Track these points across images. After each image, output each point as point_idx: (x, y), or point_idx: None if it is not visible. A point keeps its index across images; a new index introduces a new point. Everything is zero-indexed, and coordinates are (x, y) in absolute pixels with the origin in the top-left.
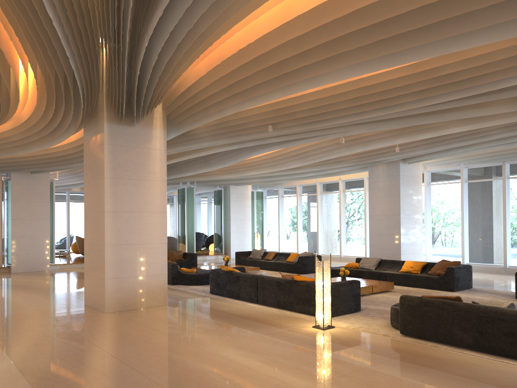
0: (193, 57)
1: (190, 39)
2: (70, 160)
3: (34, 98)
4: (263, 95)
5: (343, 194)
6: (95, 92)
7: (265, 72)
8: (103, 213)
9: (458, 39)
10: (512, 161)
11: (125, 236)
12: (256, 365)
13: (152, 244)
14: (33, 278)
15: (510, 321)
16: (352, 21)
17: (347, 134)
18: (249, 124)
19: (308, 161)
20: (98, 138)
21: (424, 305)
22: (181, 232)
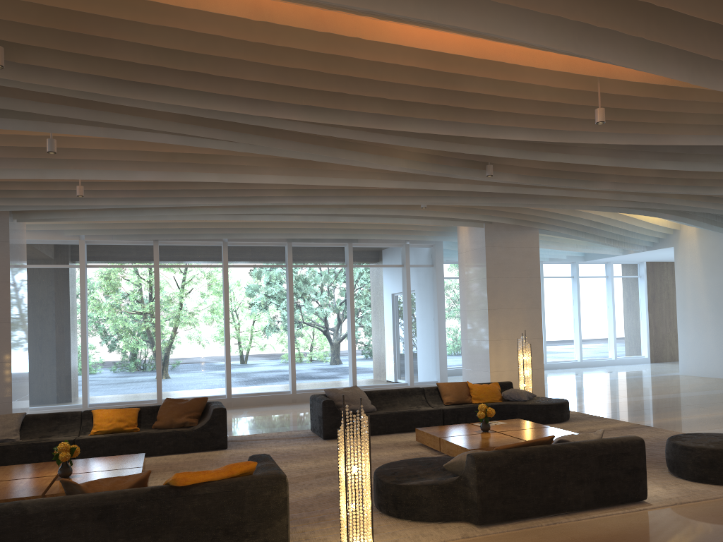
0: None
1: None
2: None
3: None
4: None
5: None
6: None
7: None
8: None
9: (653, 57)
10: (168, 241)
11: None
12: None
13: None
14: None
15: (634, 452)
16: None
17: (125, 135)
18: None
19: None
20: None
21: (521, 462)
22: None
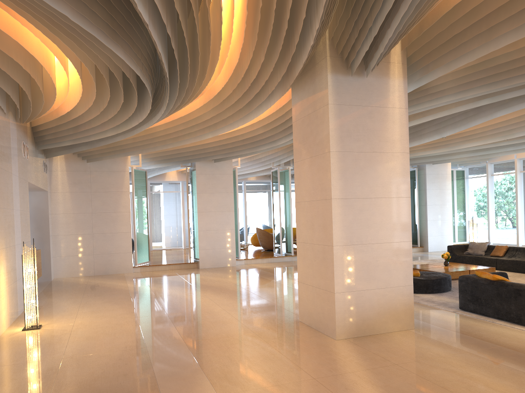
0: None
1: None
2: (258, 142)
3: (233, 56)
4: None
5: None
6: None
7: None
8: (328, 201)
9: None
10: None
11: (358, 233)
12: None
13: (392, 243)
14: (223, 276)
15: None
16: None
17: None
18: None
19: None
20: (317, 98)
21: None
22: None
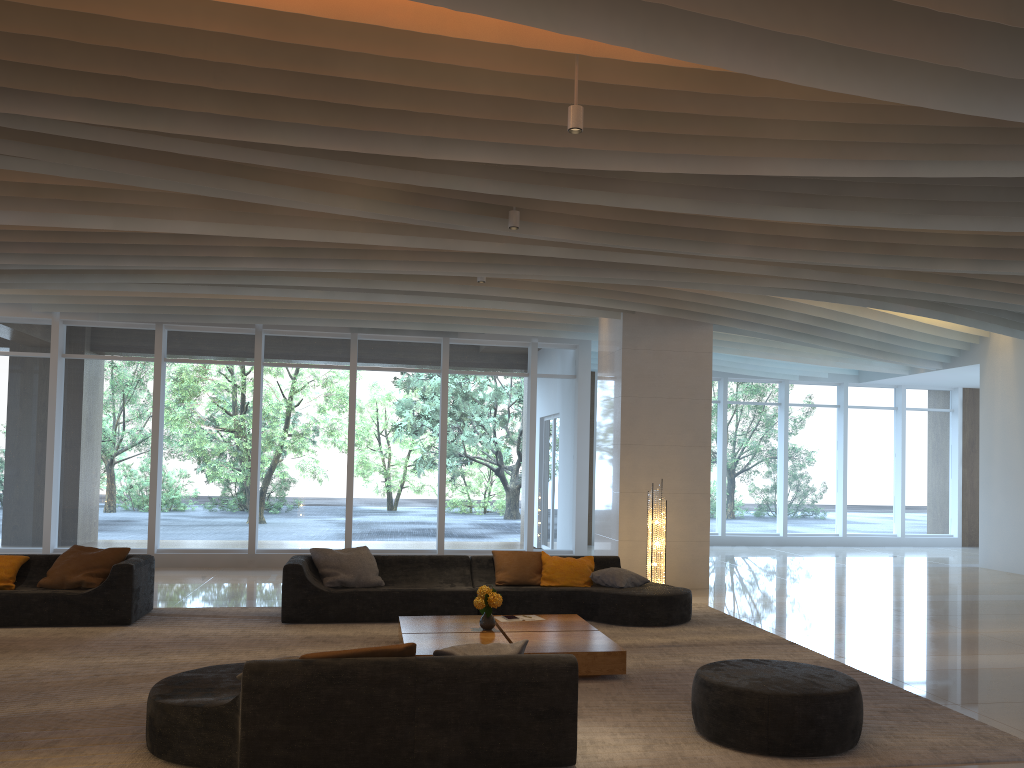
0: None
1: None
2: None
3: None
4: None
5: None
6: None
7: None
8: None
9: (548, 2)
10: (177, 325)
11: None
12: None
13: None
14: None
15: (553, 683)
16: None
17: None
18: None
19: None
20: None
21: (328, 682)
22: None
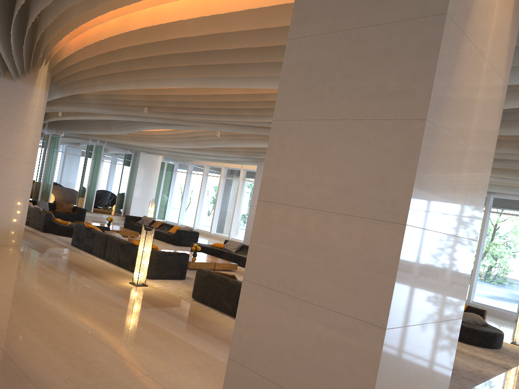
0: (59, 38)
1: (44, 26)
2: None
3: None
4: (124, 83)
5: (242, 182)
6: None
7: (121, 65)
8: None
9: (251, 79)
10: None
11: None
12: (48, 297)
13: (15, 190)
14: None
15: None
16: (174, 46)
17: (216, 129)
18: (129, 101)
19: (201, 145)
20: None
21: (210, 278)
22: (82, 187)
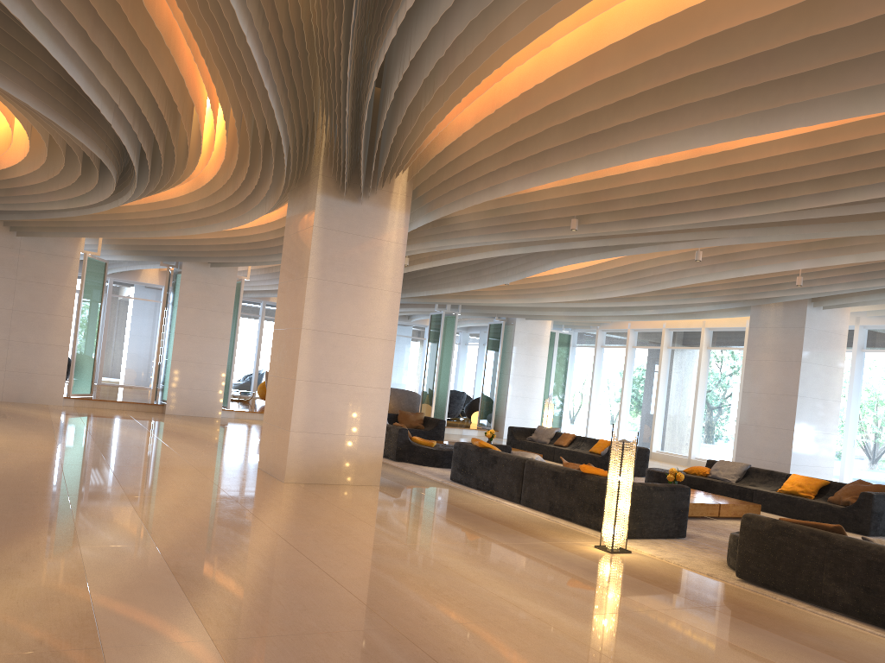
0: (453, 101)
1: (444, 72)
2: (269, 250)
3: (223, 150)
4: (559, 168)
5: (706, 353)
6: (309, 146)
7: (562, 131)
8: (299, 331)
9: (874, 95)
10: None
11: (327, 370)
12: (483, 579)
13: (366, 387)
14: (193, 425)
15: None
16: (698, 57)
17: (705, 244)
18: (541, 214)
19: (645, 287)
20: (306, 217)
21: (779, 533)
22: (428, 385)
